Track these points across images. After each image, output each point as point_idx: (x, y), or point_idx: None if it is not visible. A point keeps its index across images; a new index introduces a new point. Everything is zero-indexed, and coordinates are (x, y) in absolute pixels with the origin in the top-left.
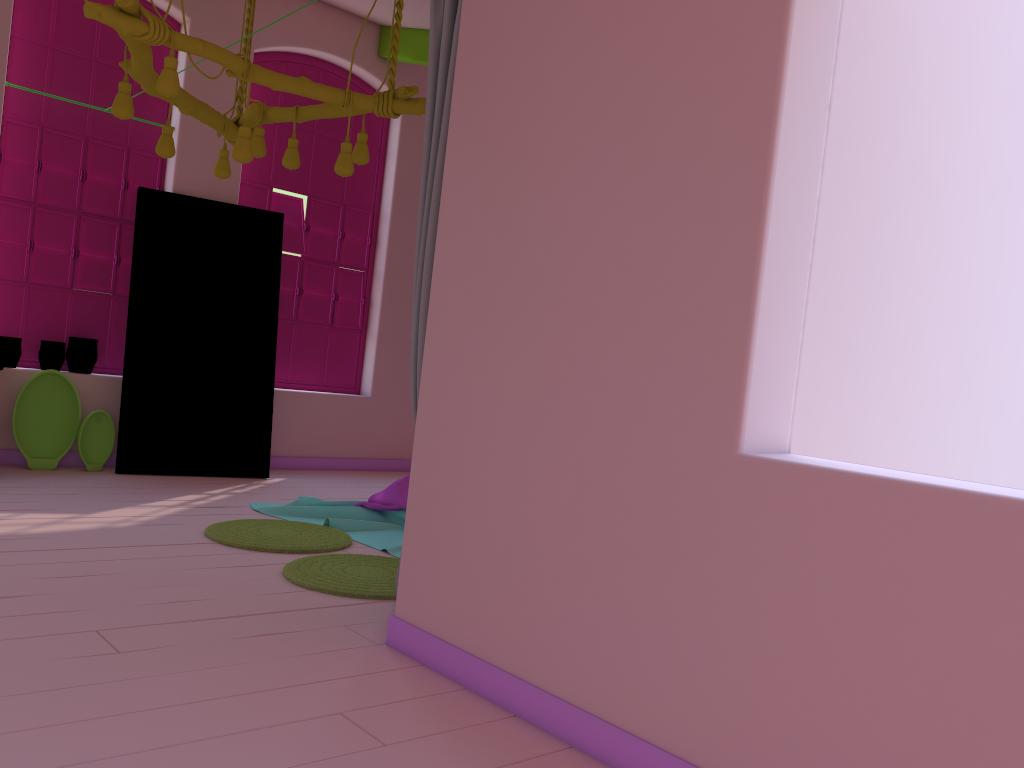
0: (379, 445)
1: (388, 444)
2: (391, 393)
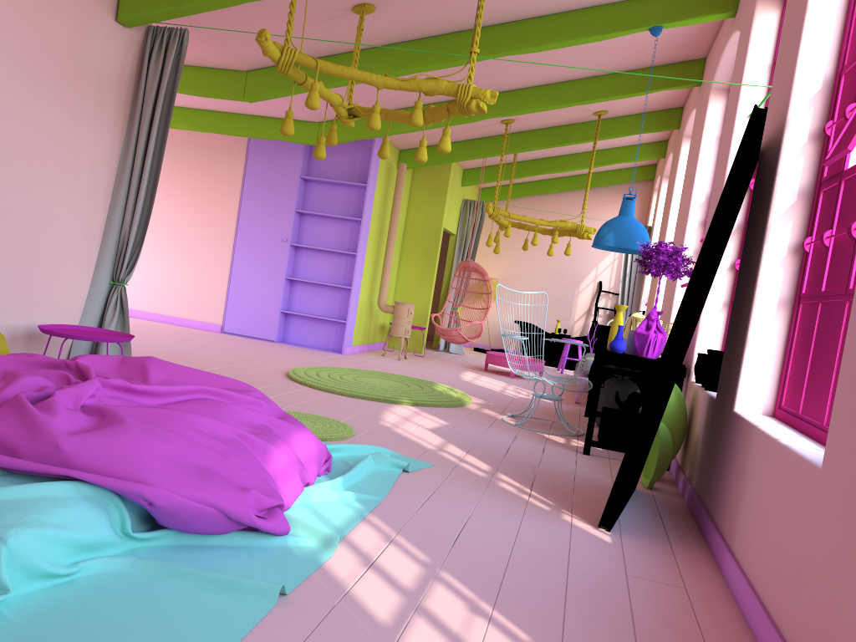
0: (806, 622)
1: (819, 633)
2: (844, 467)
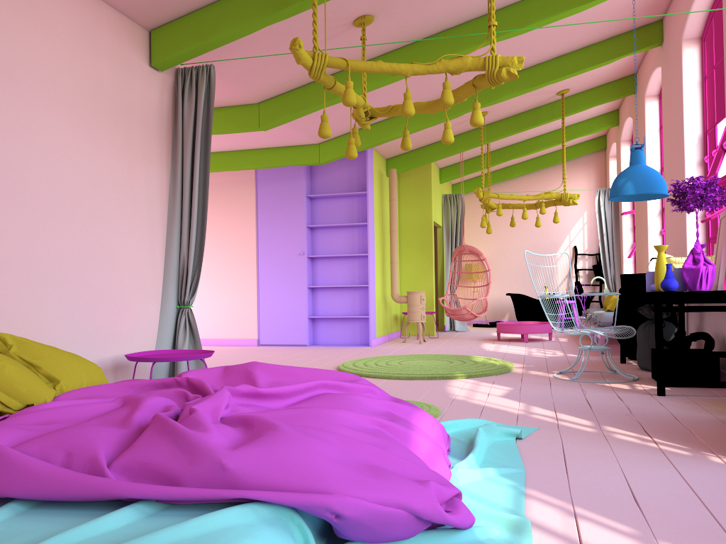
0: None
1: None
2: None
